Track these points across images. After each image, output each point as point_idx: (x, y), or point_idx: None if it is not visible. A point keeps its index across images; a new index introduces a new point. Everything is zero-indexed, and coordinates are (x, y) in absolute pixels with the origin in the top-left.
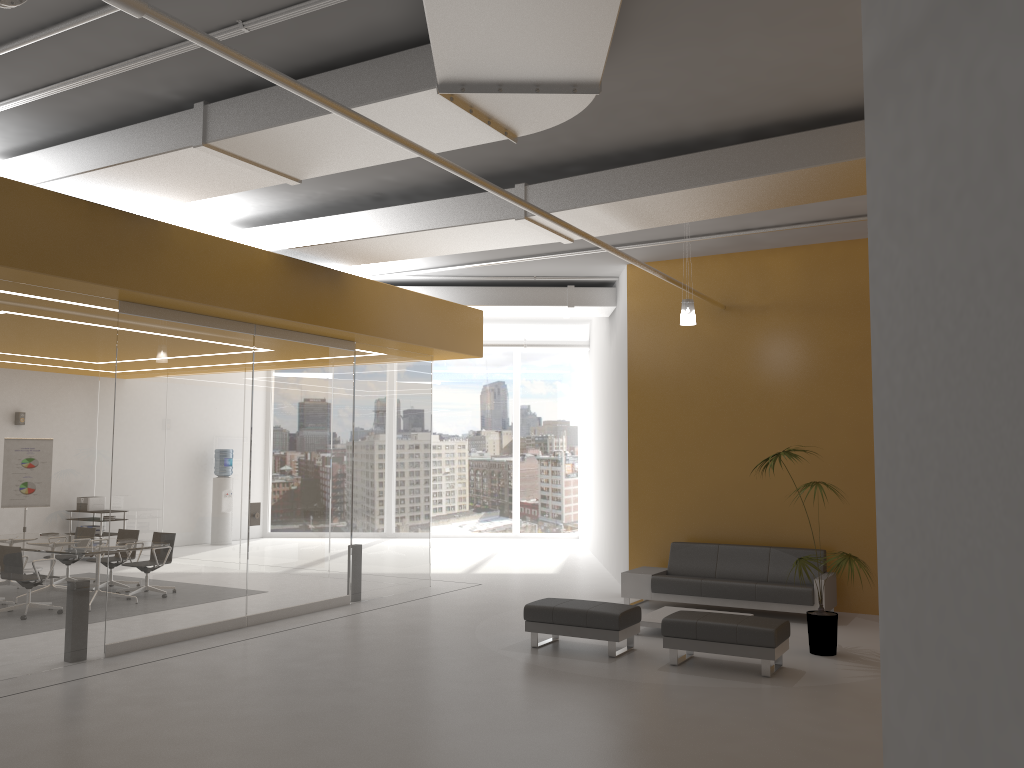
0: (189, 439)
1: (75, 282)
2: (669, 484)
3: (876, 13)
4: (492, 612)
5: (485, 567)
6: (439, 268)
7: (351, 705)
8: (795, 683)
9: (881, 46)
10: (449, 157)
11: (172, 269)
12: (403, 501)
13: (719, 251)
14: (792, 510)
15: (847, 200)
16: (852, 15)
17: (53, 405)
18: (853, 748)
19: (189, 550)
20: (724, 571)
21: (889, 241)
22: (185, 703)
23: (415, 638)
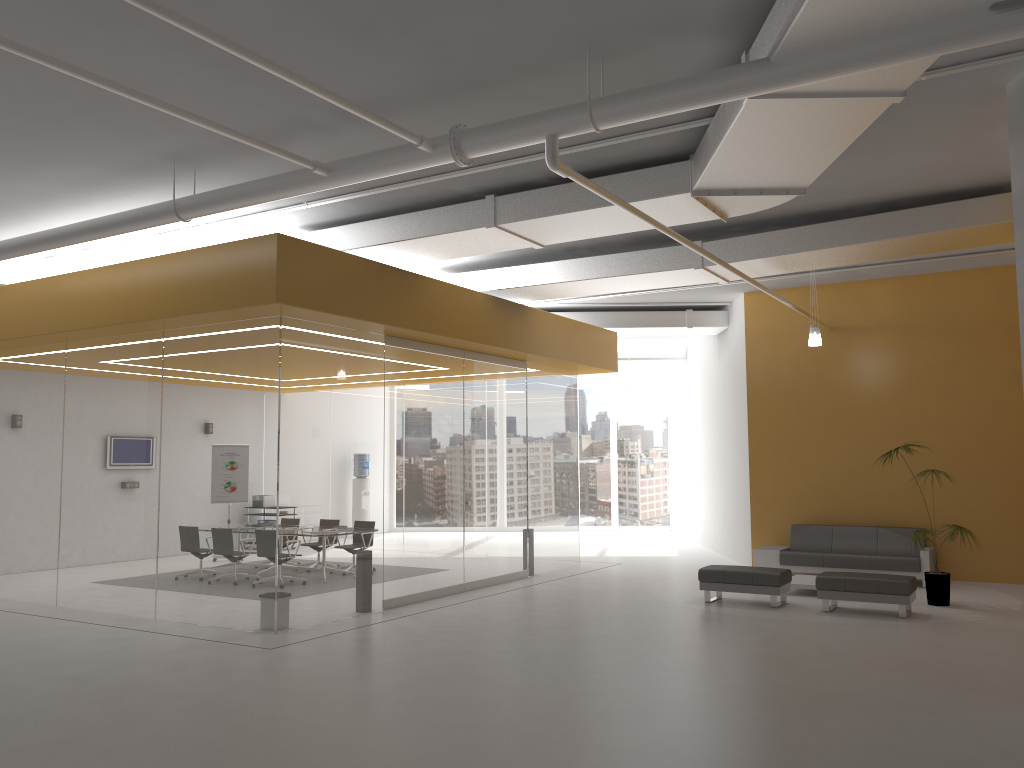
0: (427, 442)
1: (372, 324)
2: (785, 476)
3: (1022, 162)
4: (650, 581)
5: (611, 552)
6: (584, 298)
7: (605, 634)
8: (927, 621)
9: None
10: None
11: (427, 311)
12: (560, 493)
13: (826, 282)
14: (894, 496)
15: None
16: (984, 138)
17: (350, 416)
18: (990, 653)
19: (429, 529)
20: (839, 547)
21: None
22: (483, 633)
23: (607, 597)
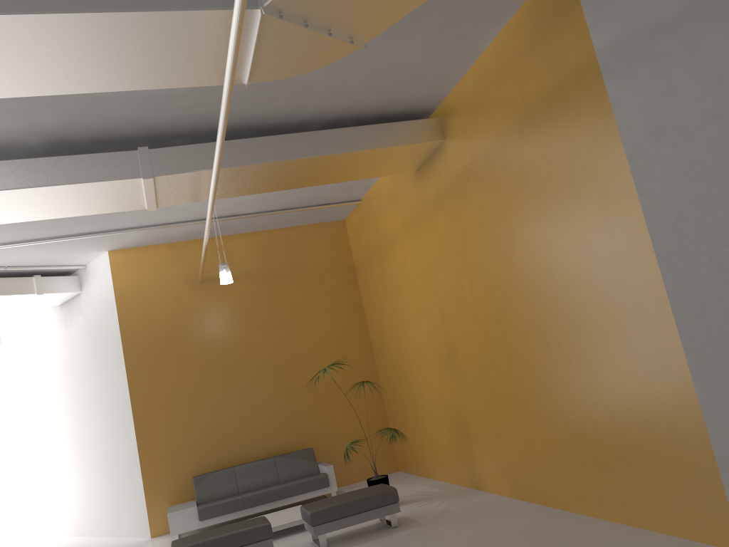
0: None
1: None
2: (175, 430)
3: (608, 15)
4: None
5: None
6: None
7: None
8: (420, 522)
9: (620, 34)
10: (84, 111)
11: None
12: None
13: (193, 237)
14: (278, 426)
15: (319, 191)
16: (477, 37)
17: None
18: (545, 526)
19: None
20: (245, 486)
21: (658, 147)
22: None
23: None
